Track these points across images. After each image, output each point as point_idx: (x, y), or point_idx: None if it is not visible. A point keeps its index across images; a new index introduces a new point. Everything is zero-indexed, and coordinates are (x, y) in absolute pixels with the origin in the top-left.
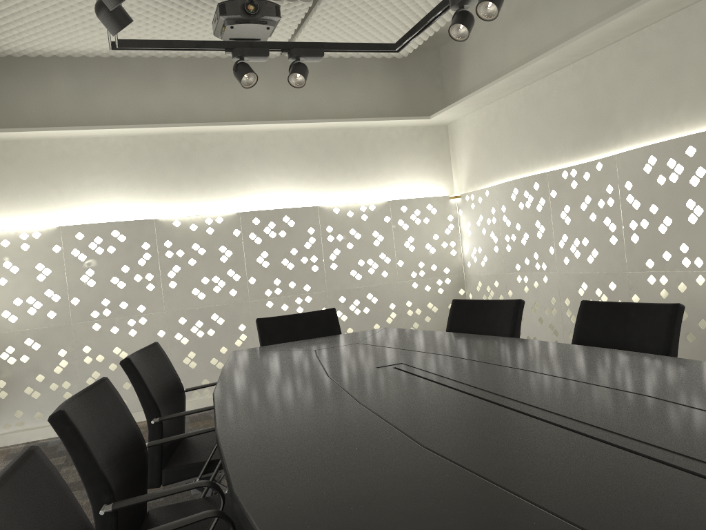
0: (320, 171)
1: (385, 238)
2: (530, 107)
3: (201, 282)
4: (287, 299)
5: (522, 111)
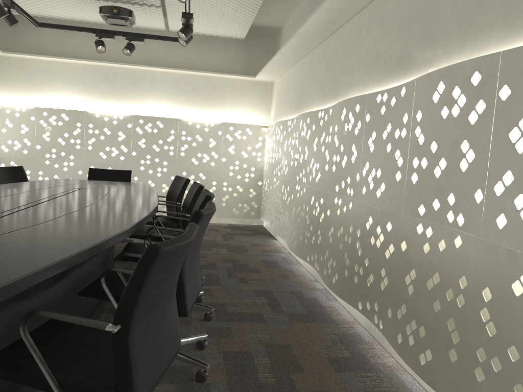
0: (187, 99)
1: (217, 143)
2: (290, 81)
3: (105, 149)
4: (152, 167)
5: (288, 82)
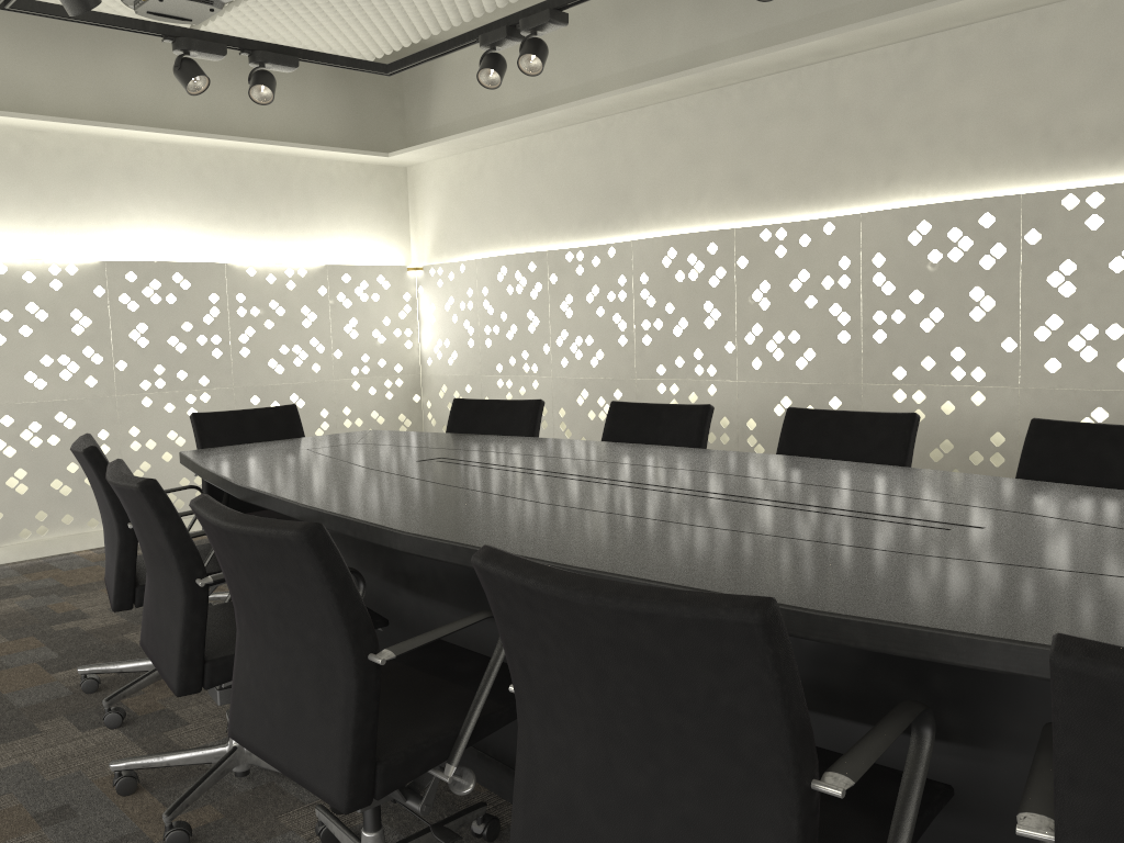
0: (228, 212)
1: (319, 317)
2: (529, 165)
3: (41, 363)
4: (173, 395)
5: (518, 168)
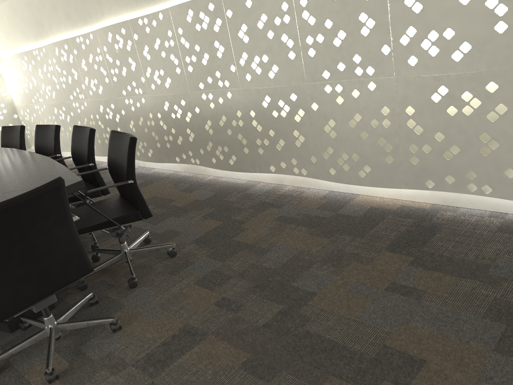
0: None
1: None
2: (13, 12)
3: None
4: None
5: (11, 14)
